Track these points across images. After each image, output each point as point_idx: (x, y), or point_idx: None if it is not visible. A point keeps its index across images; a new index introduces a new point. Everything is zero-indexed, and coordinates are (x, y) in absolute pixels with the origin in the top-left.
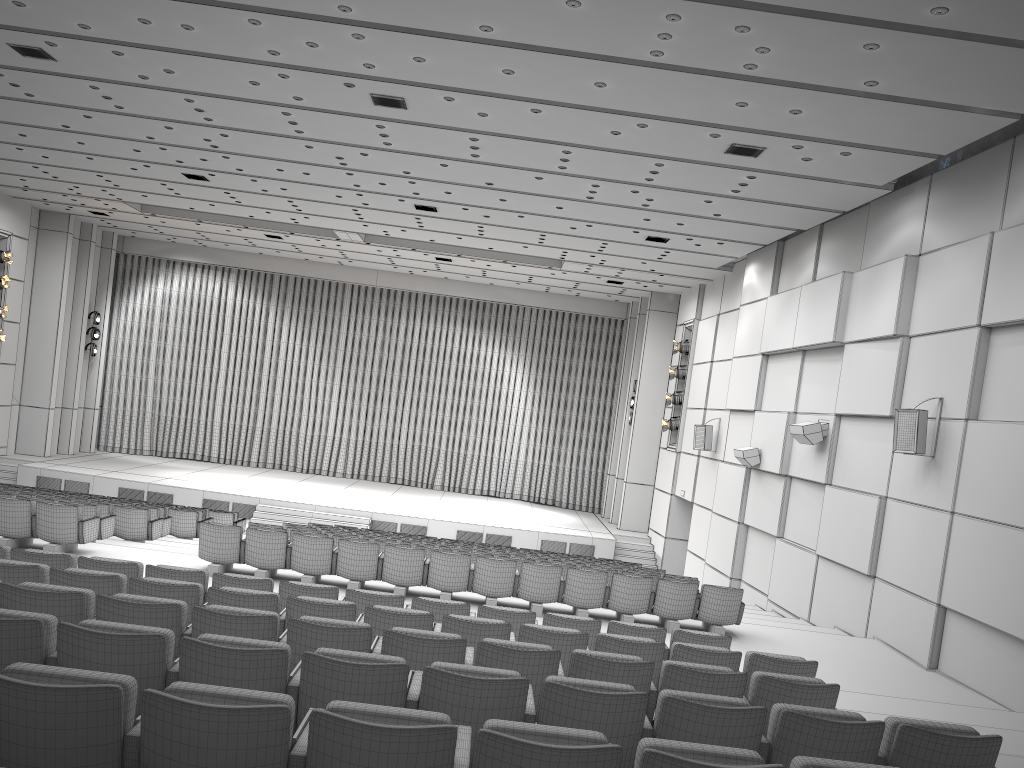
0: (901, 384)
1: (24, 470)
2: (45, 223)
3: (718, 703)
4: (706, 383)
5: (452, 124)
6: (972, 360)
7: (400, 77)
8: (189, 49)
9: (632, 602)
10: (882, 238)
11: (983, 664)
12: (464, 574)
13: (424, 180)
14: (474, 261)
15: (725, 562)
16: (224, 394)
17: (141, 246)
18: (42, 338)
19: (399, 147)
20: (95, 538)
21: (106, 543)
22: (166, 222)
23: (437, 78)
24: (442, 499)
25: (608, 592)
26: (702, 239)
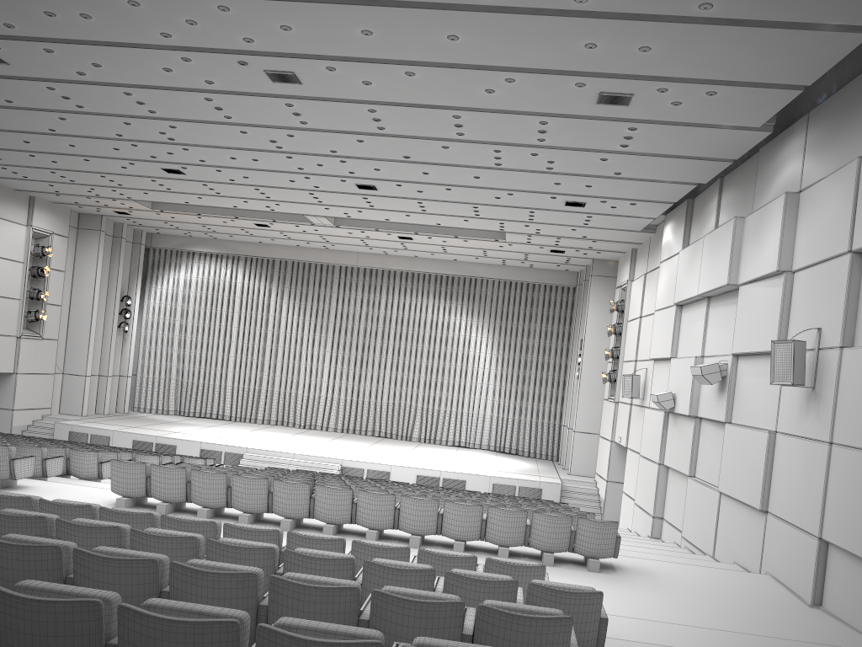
0: (786, 319)
1: (59, 426)
2: (83, 223)
3: (338, 635)
4: (636, 337)
5: (346, 96)
6: (845, 287)
7: (280, 49)
8: (99, 39)
9: (507, 535)
10: (769, 181)
11: None
12: (346, 507)
13: (351, 158)
14: (430, 238)
15: (649, 502)
16: (235, 362)
17: (165, 241)
18: (80, 318)
19: (315, 125)
20: (30, 475)
21: (58, 481)
22: (175, 217)
23: (310, 47)
24: (414, 449)
25: (484, 525)
26: (615, 201)
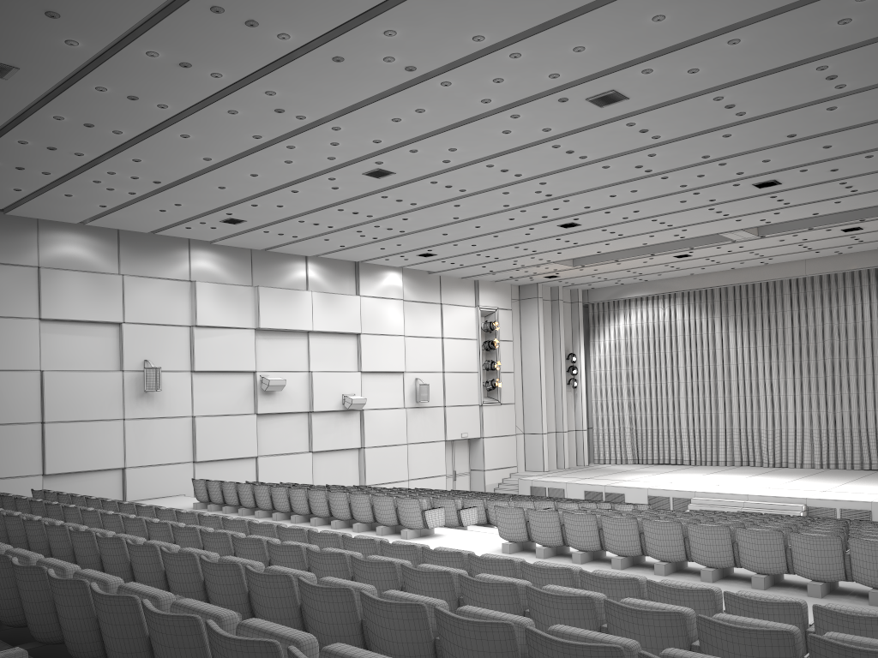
0: None
1: (521, 482)
2: (523, 294)
3: None
4: None
5: (681, 93)
6: None
7: (587, 73)
8: (441, 126)
9: None
10: None
11: None
12: (725, 548)
13: (729, 157)
14: None
15: None
16: (686, 403)
17: (600, 294)
18: (531, 380)
19: (669, 136)
20: (441, 524)
21: (476, 530)
22: (597, 269)
23: (613, 58)
24: None
25: None
26: None
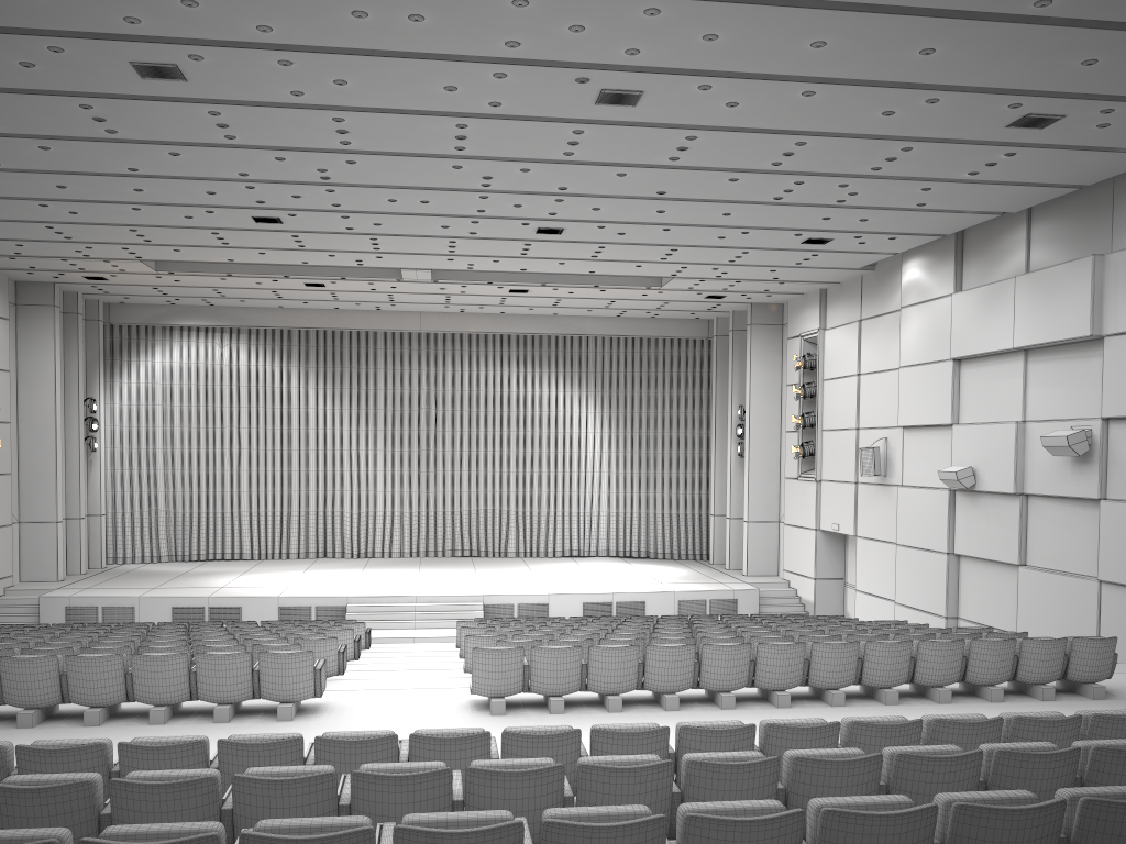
0: None
1: (48, 602)
2: (24, 297)
3: None
4: (854, 399)
5: (679, 120)
6: None
7: (662, 64)
8: (394, 49)
9: (996, 671)
10: None
11: None
12: (799, 666)
13: (577, 196)
14: (557, 289)
15: (932, 600)
16: (249, 478)
17: (132, 313)
18: (37, 437)
19: (580, 157)
20: (325, 687)
21: None
22: (181, 280)
23: (712, 61)
24: (531, 568)
25: (965, 663)
26: (874, 235)
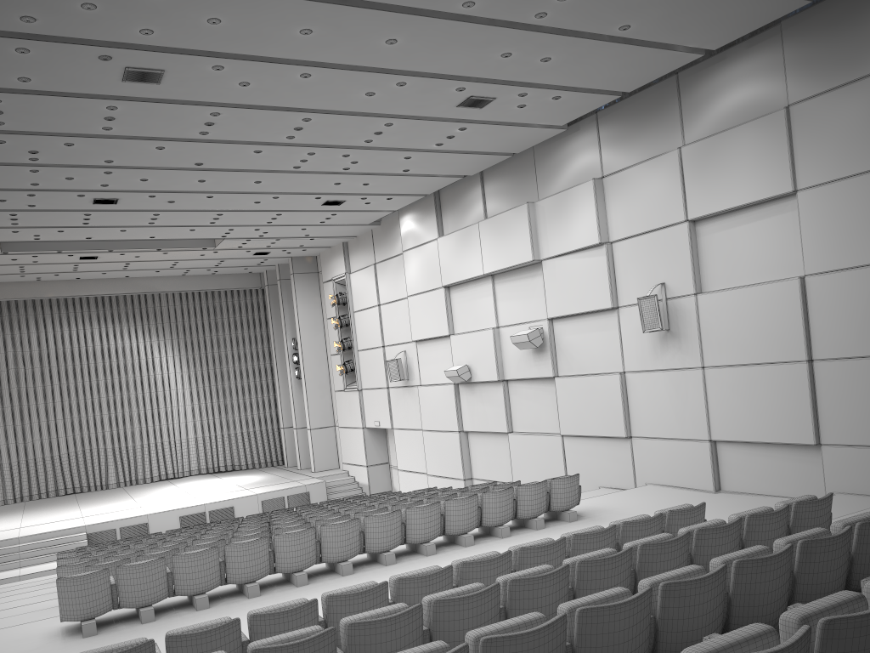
0: (613, 281)
1: None
2: None
3: None
4: (378, 324)
5: (201, 98)
6: (688, 248)
7: (176, 44)
8: None
9: (502, 513)
10: (556, 170)
11: (767, 473)
12: (356, 538)
13: (125, 168)
14: (124, 254)
15: (453, 468)
16: None
17: None
18: None
19: (119, 131)
20: None
21: None
22: None
23: (220, 43)
24: (132, 494)
25: (480, 511)
26: (375, 197)
